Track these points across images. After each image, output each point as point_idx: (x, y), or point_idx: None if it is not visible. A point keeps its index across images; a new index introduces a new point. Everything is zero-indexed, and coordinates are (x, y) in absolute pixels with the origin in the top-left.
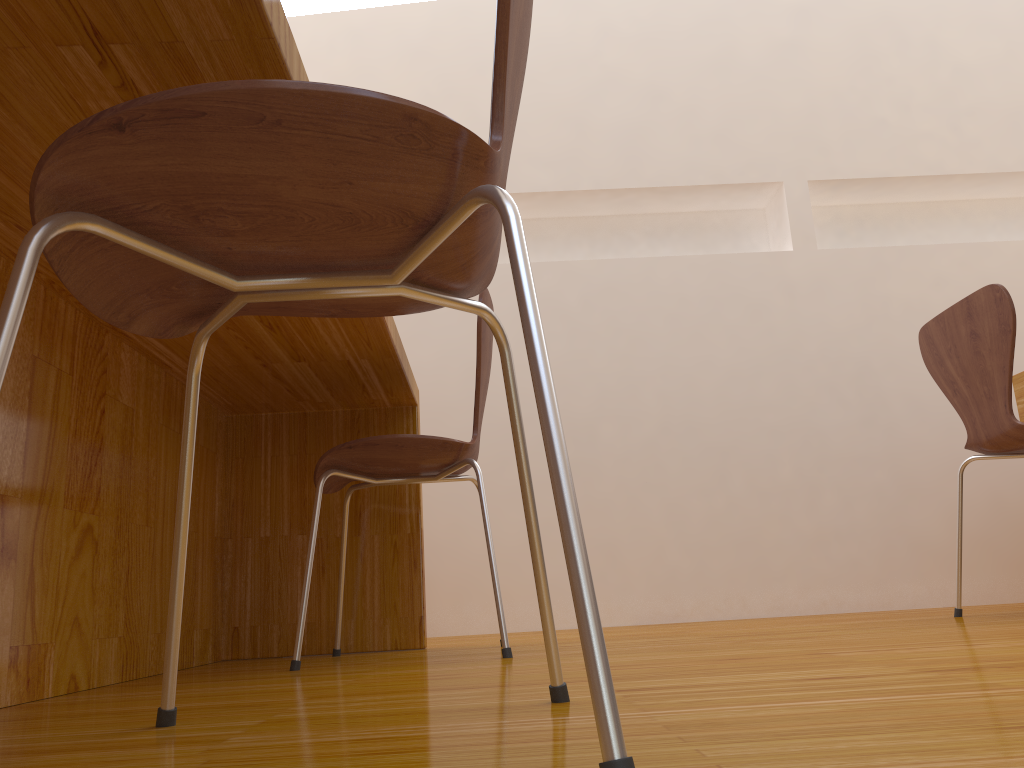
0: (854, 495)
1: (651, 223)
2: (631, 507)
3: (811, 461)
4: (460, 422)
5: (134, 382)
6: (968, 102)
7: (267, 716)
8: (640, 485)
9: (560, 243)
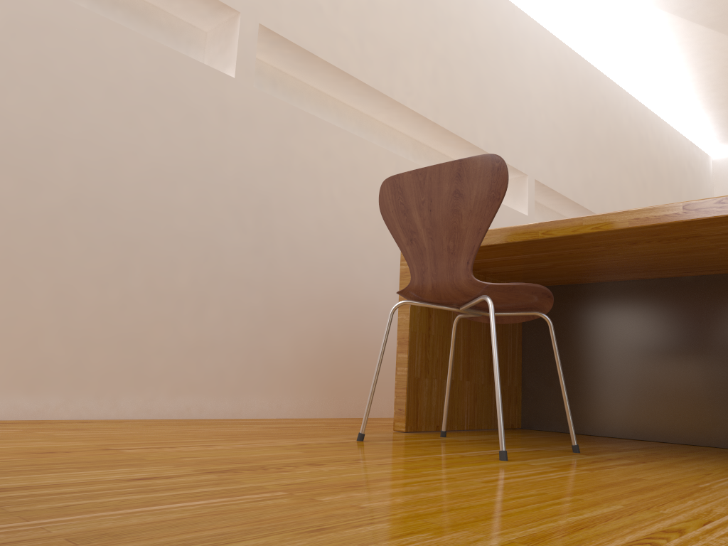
0: (234, 313)
1: None
2: (12, 281)
3: (207, 274)
4: None
5: None
6: (372, 28)
7: None
8: (30, 259)
9: None
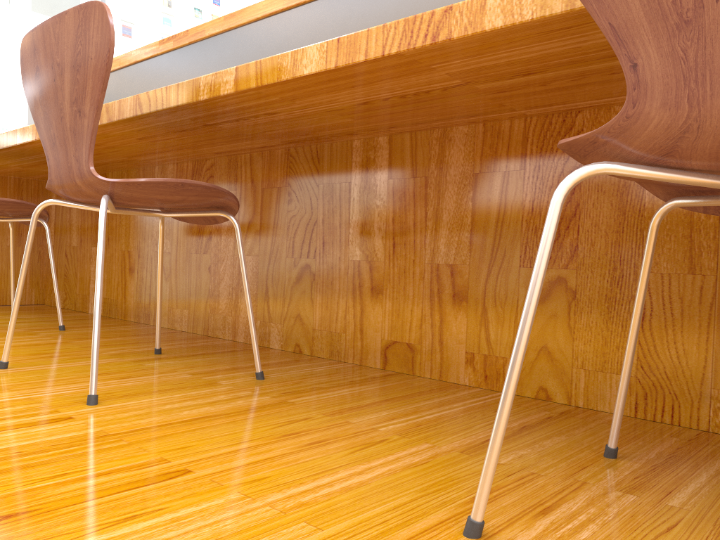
0: None
1: None
2: None
3: None
4: None
5: None
6: None
7: (235, 386)
8: None
9: None
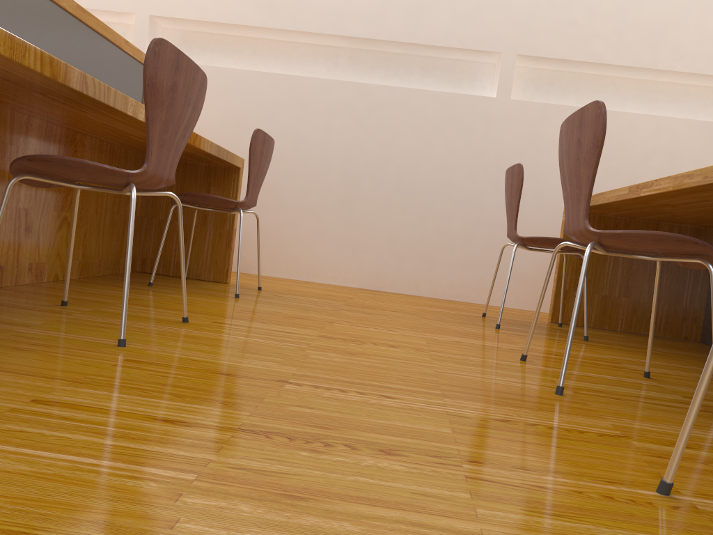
0: (491, 243)
1: (425, 62)
2: (369, 228)
3: (472, 221)
4: (288, 166)
5: (92, 152)
6: (633, 16)
7: (97, 308)
8: (377, 217)
9: (369, 66)
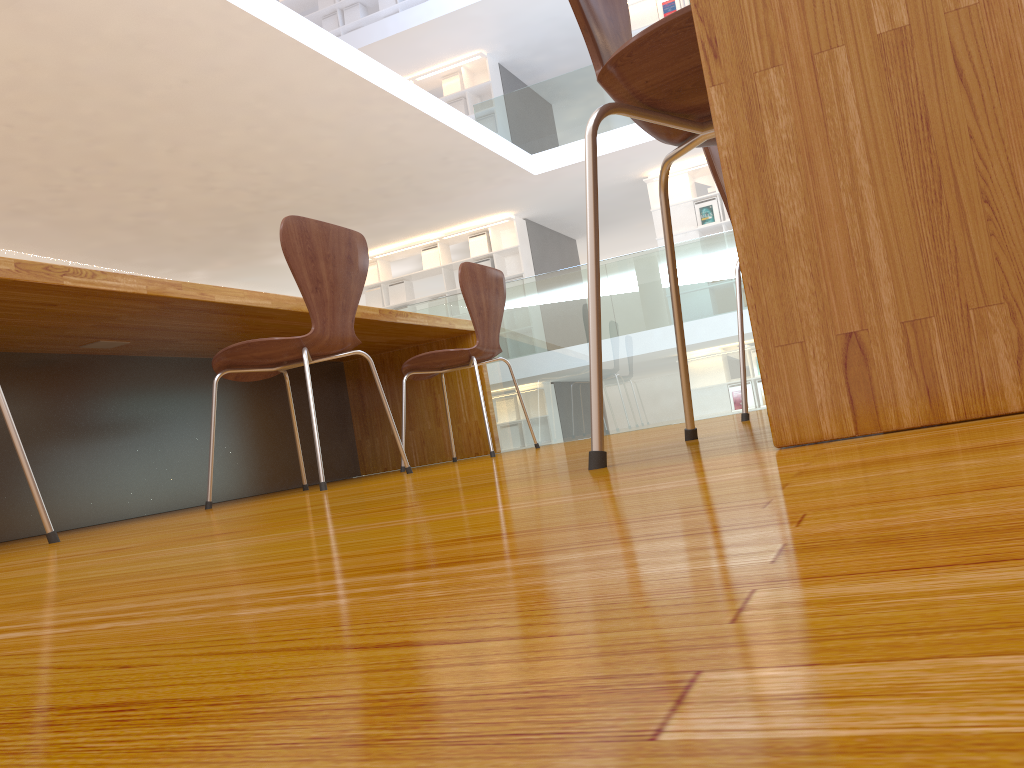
0: None
1: None
2: None
3: None
4: None
5: None
6: None
7: None
8: None
9: None
